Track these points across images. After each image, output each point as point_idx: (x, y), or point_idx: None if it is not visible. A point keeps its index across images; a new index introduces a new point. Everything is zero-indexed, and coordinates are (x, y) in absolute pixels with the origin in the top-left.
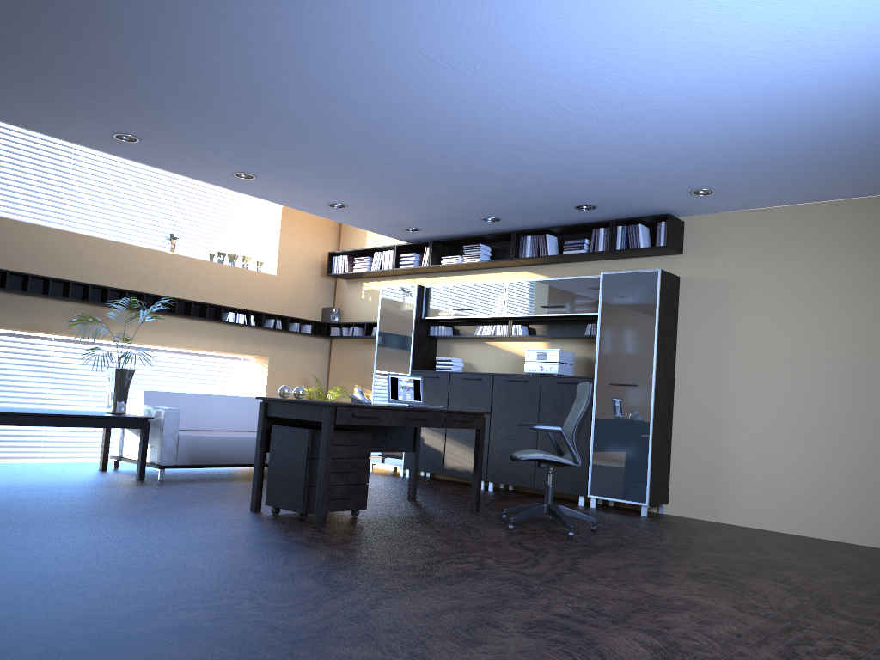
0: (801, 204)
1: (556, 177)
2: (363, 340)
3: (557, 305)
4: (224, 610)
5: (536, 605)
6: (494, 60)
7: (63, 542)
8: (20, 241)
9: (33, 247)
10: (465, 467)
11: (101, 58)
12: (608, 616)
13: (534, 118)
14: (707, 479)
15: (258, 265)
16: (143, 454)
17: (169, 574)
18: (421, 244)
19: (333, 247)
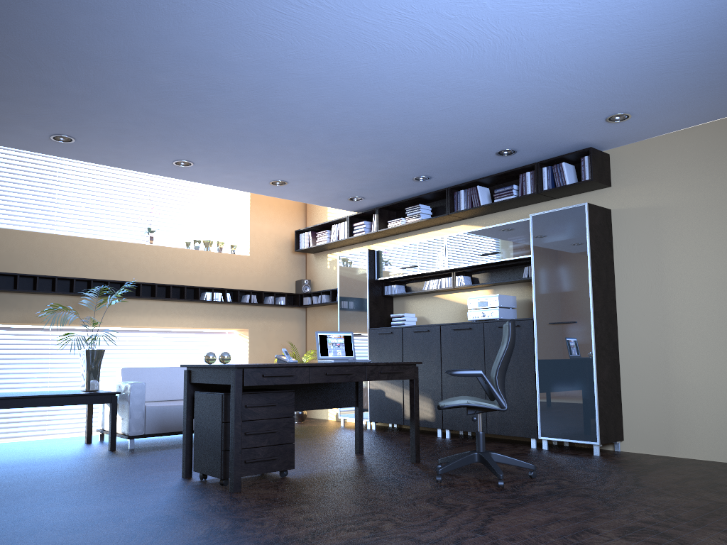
0: None
1: (464, 122)
2: (331, 306)
3: (493, 252)
4: None
5: None
6: None
7: None
8: (10, 246)
9: (22, 251)
10: (422, 416)
11: None
12: None
13: (413, 54)
14: (661, 412)
15: (232, 249)
16: (112, 426)
17: None
18: (370, 212)
19: (301, 226)
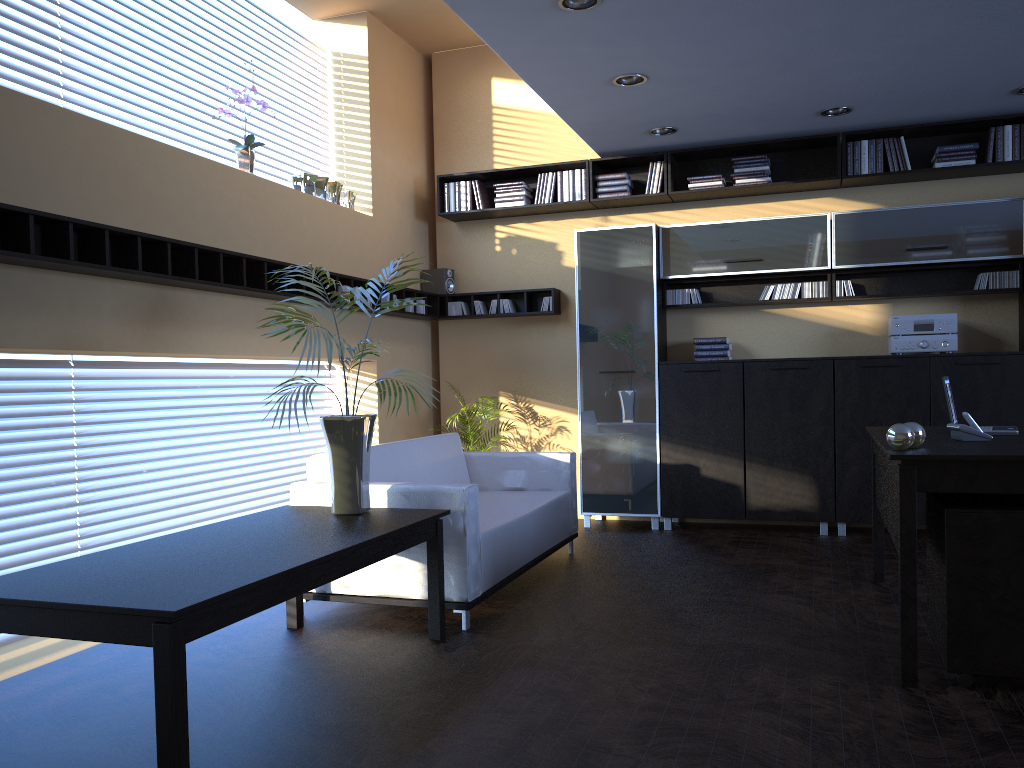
0: None
1: None
2: (507, 320)
3: (938, 246)
4: None
5: None
6: None
7: None
8: (21, 140)
9: (46, 157)
10: (790, 504)
11: None
12: None
13: None
14: None
15: (350, 200)
16: (440, 587)
17: None
18: (640, 158)
19: (422, 168)
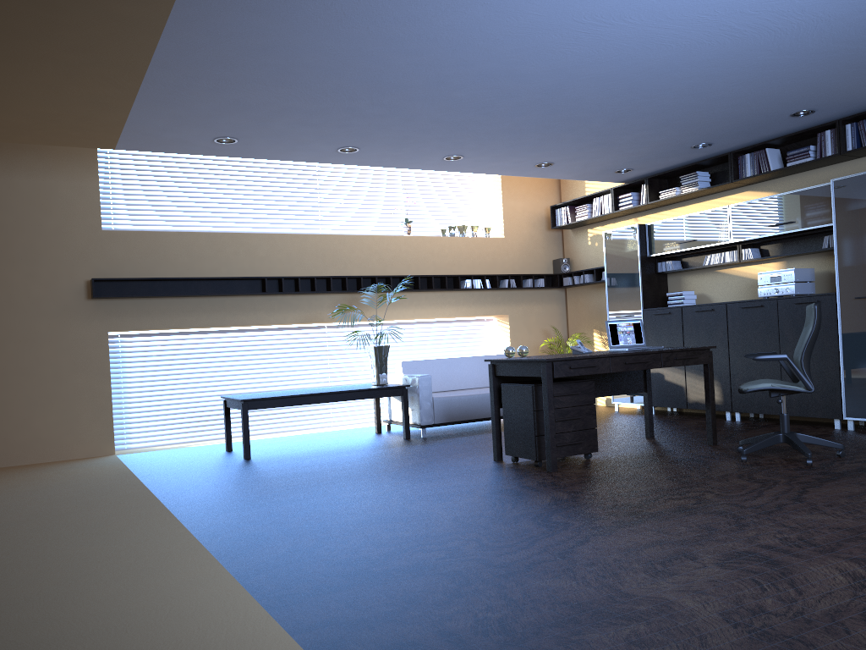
0: None
1: (757, 93)
2: (595, 286)
3: (786, 222)
4: (453, 550)
5: (742, 537)
6: (647, 7)
7: (339, 499)
8: (287, 250)
9: (298, 254)
10: None
11: (310, 95)
12: (816, 546)
13: (710, 45)
14: None
15: (486, 232)
16: (405, 417)
17: (415, 521)
18: (637, 182)
19: (554, 199)
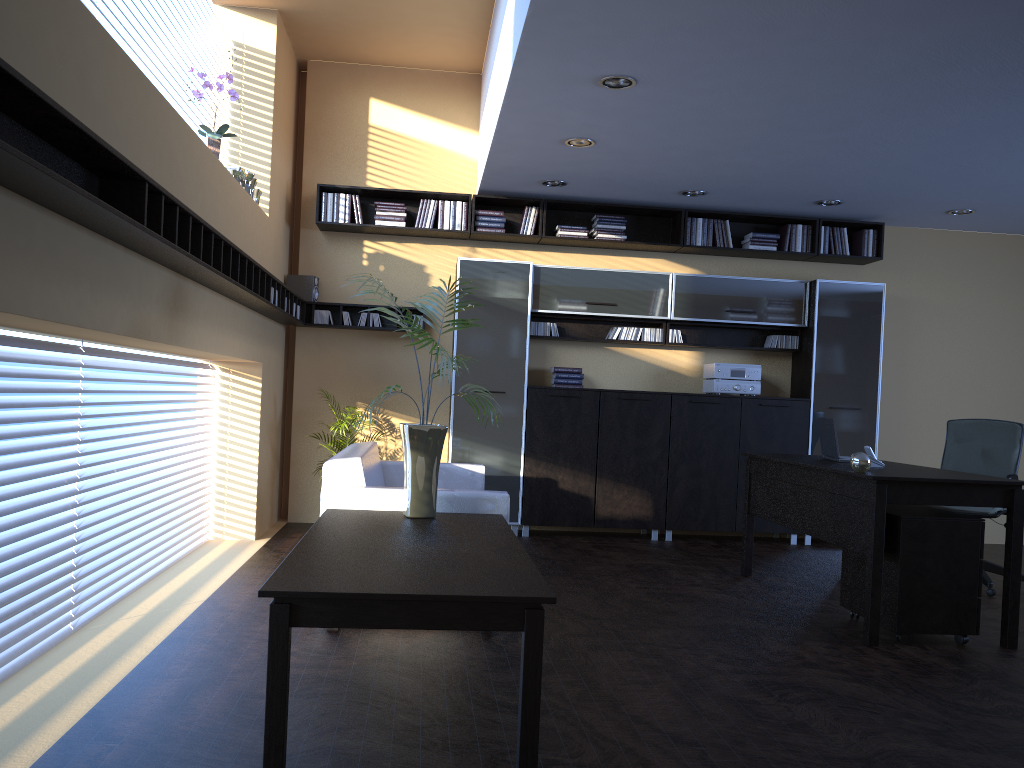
0: (975, 232)
1: (921, 177)
2: (370, 333)
3: (749, 311)
4: None
5: None
6: None
7: None
8: (127, 109)
9: (137, 129)
10: (631, 514)
11: None
12: None
13: None
14: None
15: (257, 198)
16: None
17: None
18: (517, 201)
19: (290, 171)
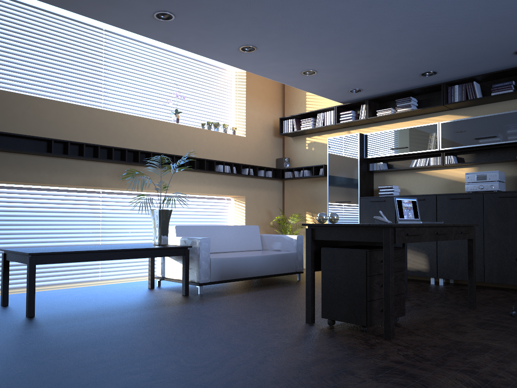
0: None
1: None
2: (309, 179)
3: (490, 136)
4: None
5: None
6: None
7: (196, 387)
8: (74, 119)
9: (83, 123)
10: (416, 267)
11: None
12: None
13: None
14: None
15: (233, 130)
16: (186, 275)
17: None
18: (357, 103)
19: (279, 115)
